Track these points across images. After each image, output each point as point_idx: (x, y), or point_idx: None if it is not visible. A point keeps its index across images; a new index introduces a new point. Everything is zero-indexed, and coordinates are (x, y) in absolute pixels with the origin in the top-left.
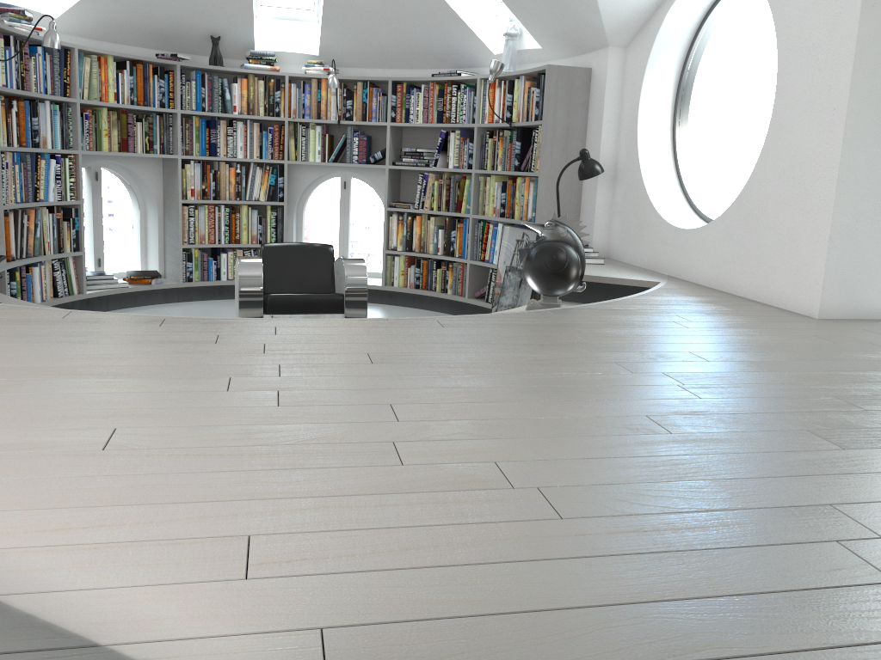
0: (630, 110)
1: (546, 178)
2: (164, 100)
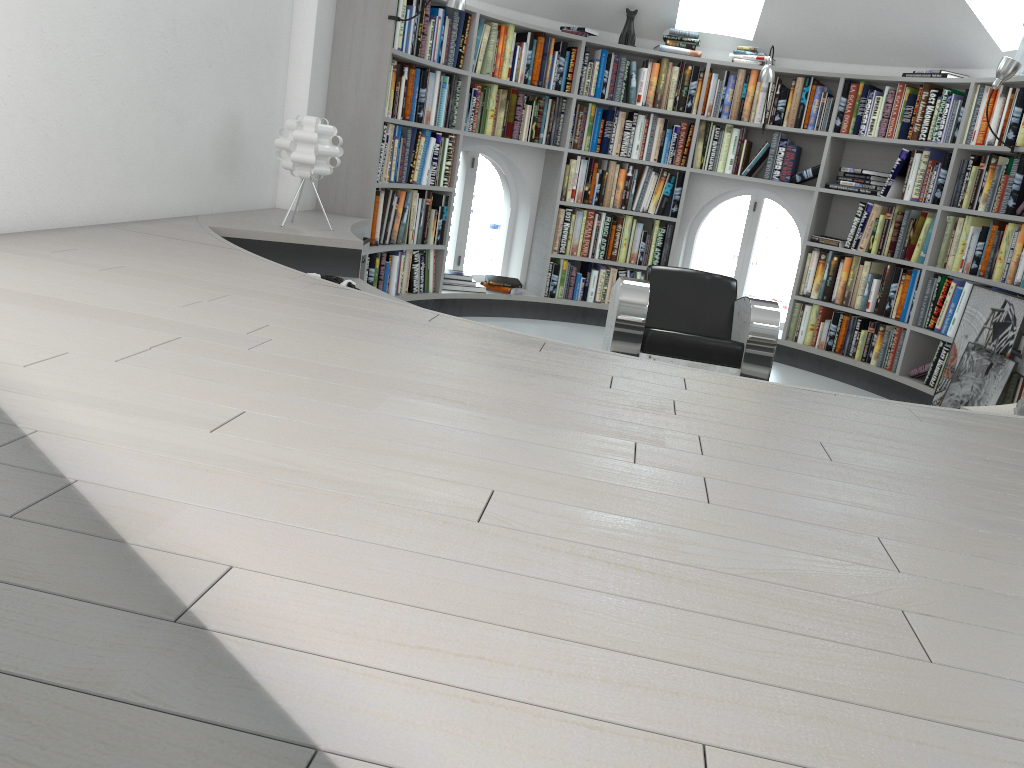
0: None
1: None
2: (560, 82)
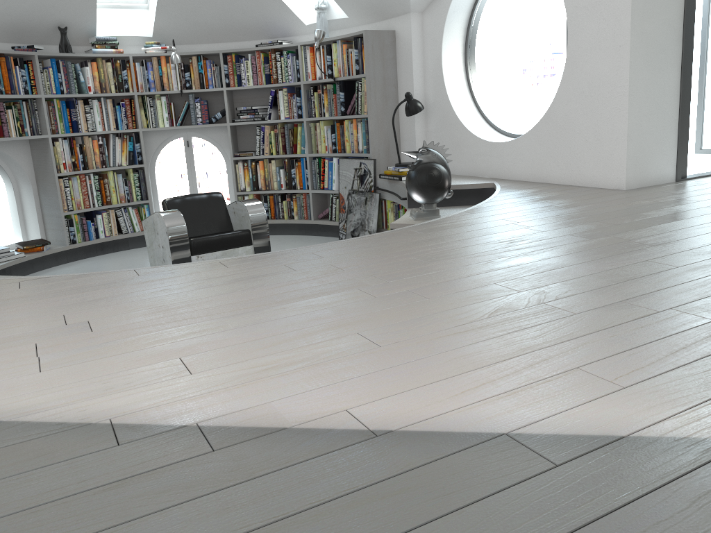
0: (433, 60)
1: (374, 118)
2: (28, 88)
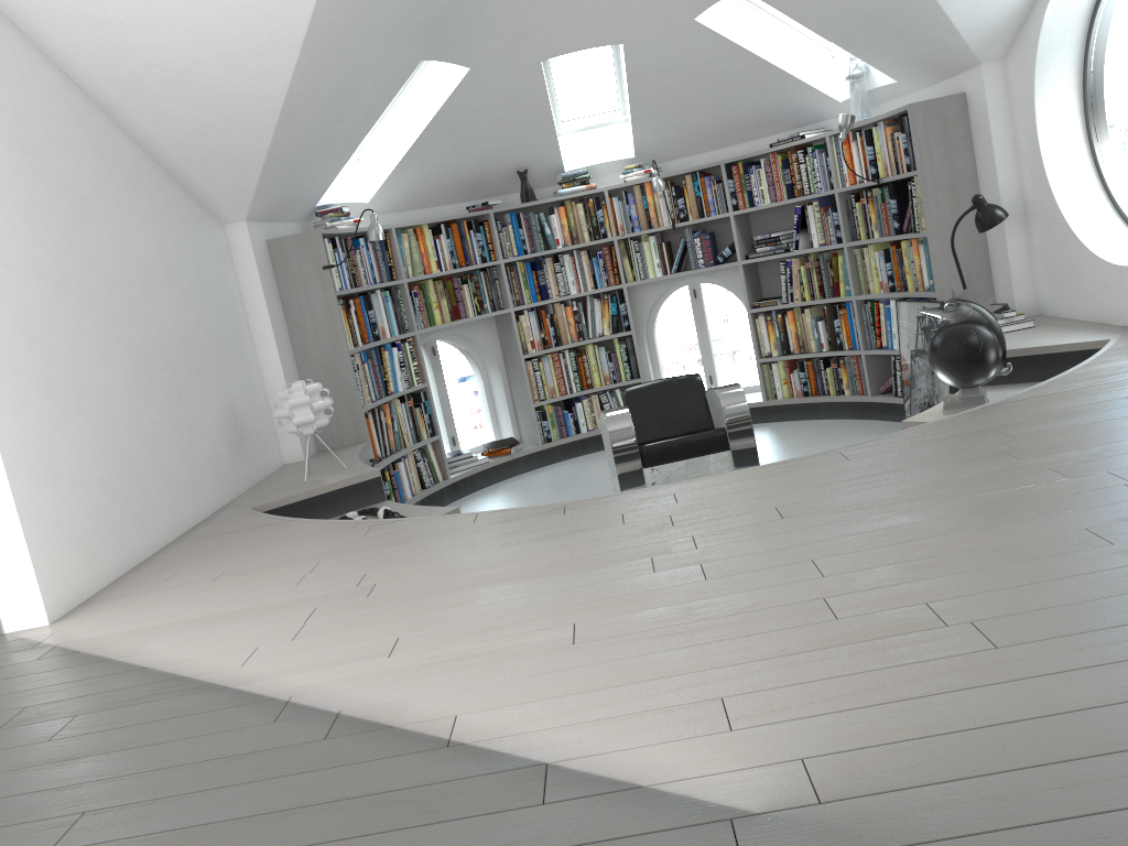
0: (1026, 132)
1: (937, 236)
2: (485, 254)
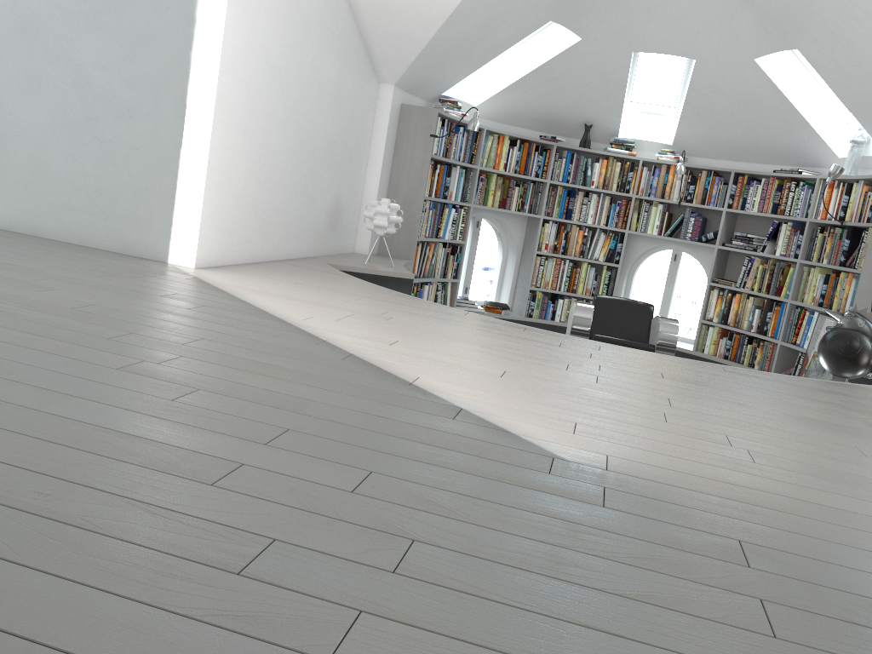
0: None
1: (868, 276)
2: (539, 172)
